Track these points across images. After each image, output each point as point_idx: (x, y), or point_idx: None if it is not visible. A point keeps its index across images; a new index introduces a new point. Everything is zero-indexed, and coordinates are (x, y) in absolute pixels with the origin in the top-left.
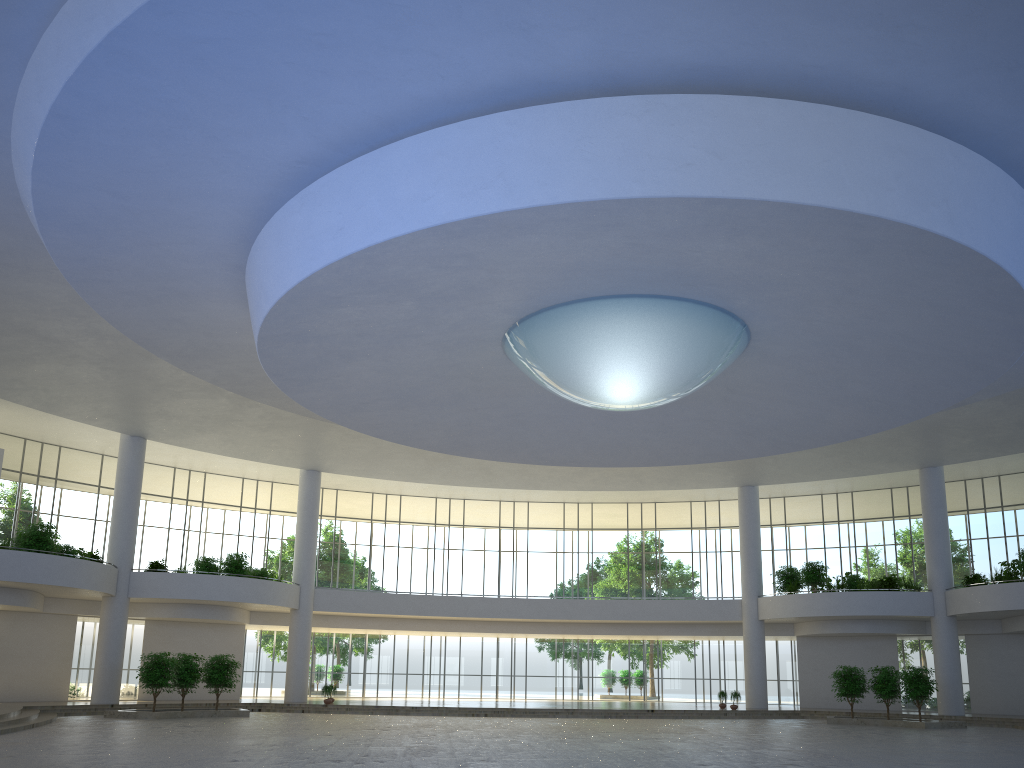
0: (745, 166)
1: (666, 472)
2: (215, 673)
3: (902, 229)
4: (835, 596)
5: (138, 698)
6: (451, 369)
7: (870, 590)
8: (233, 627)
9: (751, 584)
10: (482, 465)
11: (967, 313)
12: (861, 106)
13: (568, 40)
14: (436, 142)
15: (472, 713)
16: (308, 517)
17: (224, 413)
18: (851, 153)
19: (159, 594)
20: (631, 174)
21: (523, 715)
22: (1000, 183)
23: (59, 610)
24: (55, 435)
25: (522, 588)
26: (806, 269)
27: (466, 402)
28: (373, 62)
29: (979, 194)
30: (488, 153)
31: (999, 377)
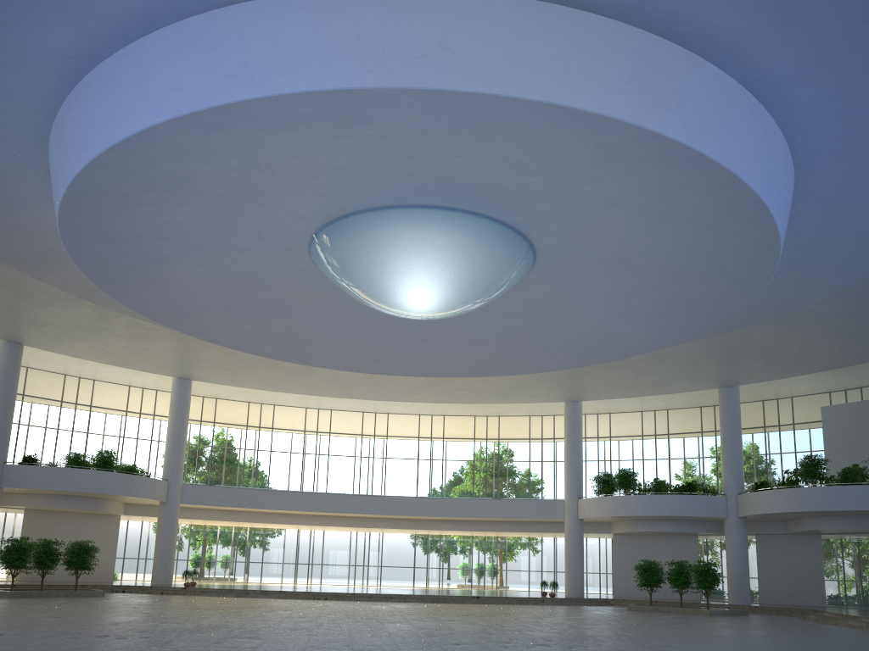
0: (476, 60)
1: (500, 387)
2: (75, 557)
3: (636, 132)
4: (642, 498)
5: (15, 579)
6: (267, 278)
7: (674, 494)
8: (109, 517)
9: (572, 487)
10: (337, 377)
11: (719, 228)
12: (598, 11)
13: None
14: (185, 33)
15: (314, 597)
16: (178, 420)
17: (91, 322)
18: (582, 53)
19: (29, 485)
20: (365, 65)
21: (359, 599)
22: (736, 96)
23: None
24: None
25: (393, 491)
26: (564, 179)
27: (290, 311)
28: None
29: (714, 104)
30: (231, 43)
31: (772, 301)
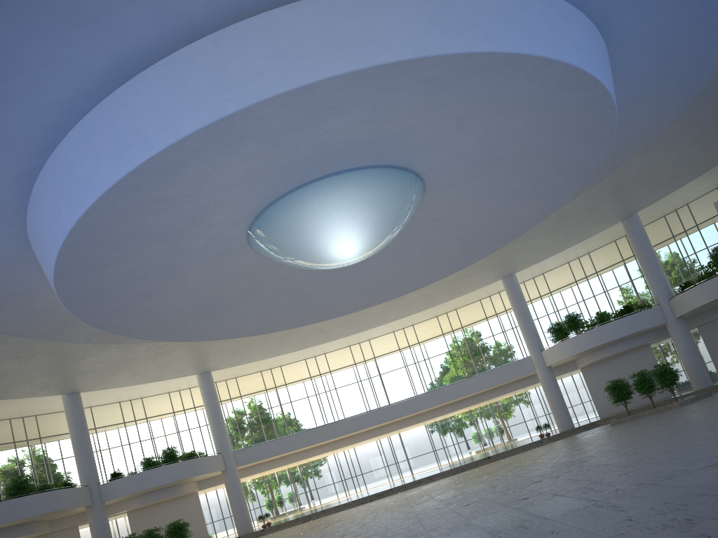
0: (304, 58)
1: (446, 287)
2: (173, 535)
3: (451, 59)
4: (591, 332)
5: None
6: (228, 277)
7: (616, 319)
8: (190, 496)
9: (533, 344)
10: (317, 328)
11: (555, 102)
12: None
13: (131, 15)
14: (87, 127)
15: (361, 502)
16: (212, 405)
17: (120, 357)
18: (384, 17)
19: (122, 494)
20: (223, 96)
21: (396, 492)
22: None
23: (63, 526)
24: (27, 410)
25: (398, 397)
26: (415, 115)
27: (256, 295)
28: (6, 87)
29: (506, 10)
30: (122, 121)
31: (632, 137)
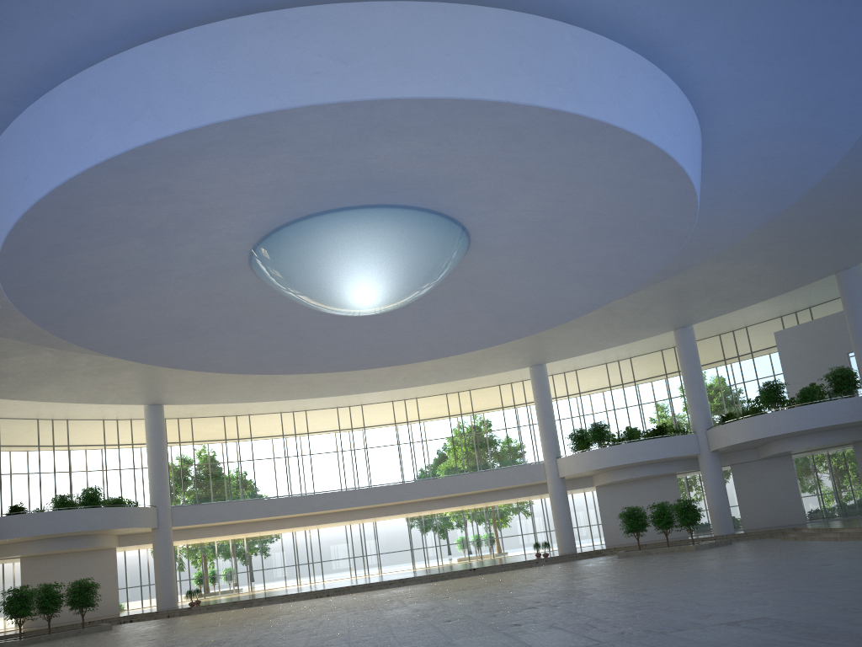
0: (371, 68)
1: (464, 363)
2: (77, 596)
3: (536, 112)
4: (616, 448)
5: (23, 627)
6: (215, 298)
7: (646, 439)
8: (105, 551)
9: (549, 448)
10: (304, 379)
11: (636, 185)
12: (481, 1)
13: None
14: (88, 82)
15: (316, 595)
16: (156, 446)
17: (53, 365)
18: (471, 45)
19: (20, 534)
20: (265, 89)
21: (361, 590)
22: (627, 60)
23: None
24: None
25: (381, 478)
26: (479, 163)
27: (244, 326)
28: None
29: (606, 72)
30: (134, 86)
31: (706, 241)
